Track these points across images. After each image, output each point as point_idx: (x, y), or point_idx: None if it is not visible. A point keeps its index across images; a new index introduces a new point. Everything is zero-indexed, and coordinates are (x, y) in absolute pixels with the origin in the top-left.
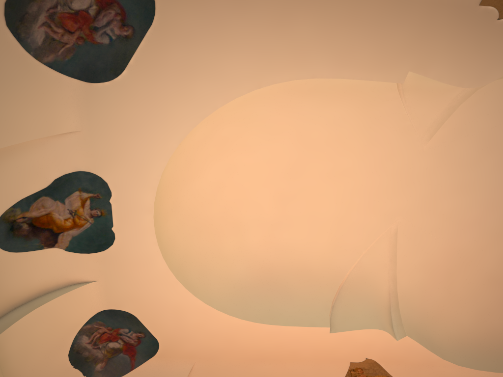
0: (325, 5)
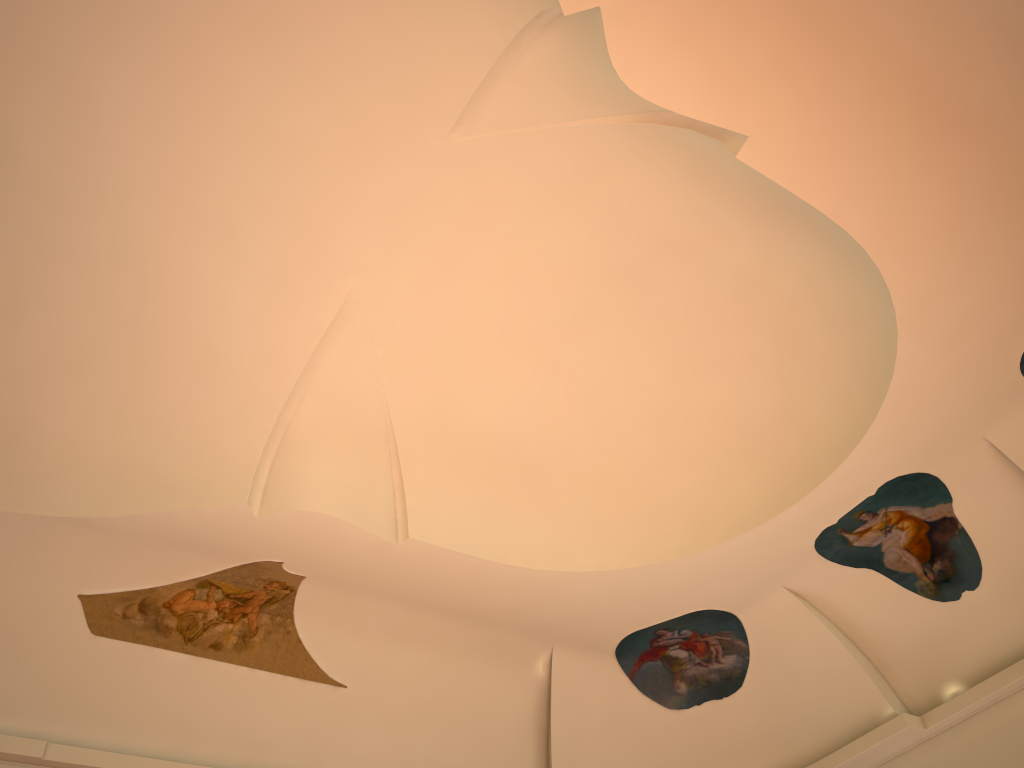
0: (471, 609)
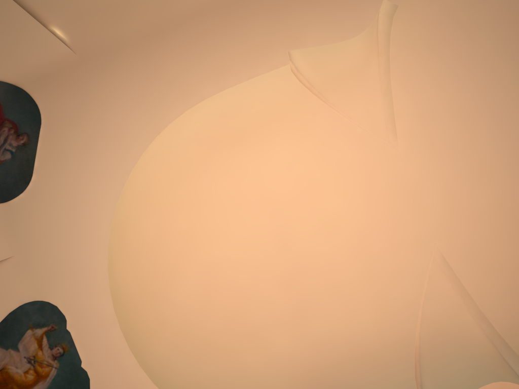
0: (177, 37)
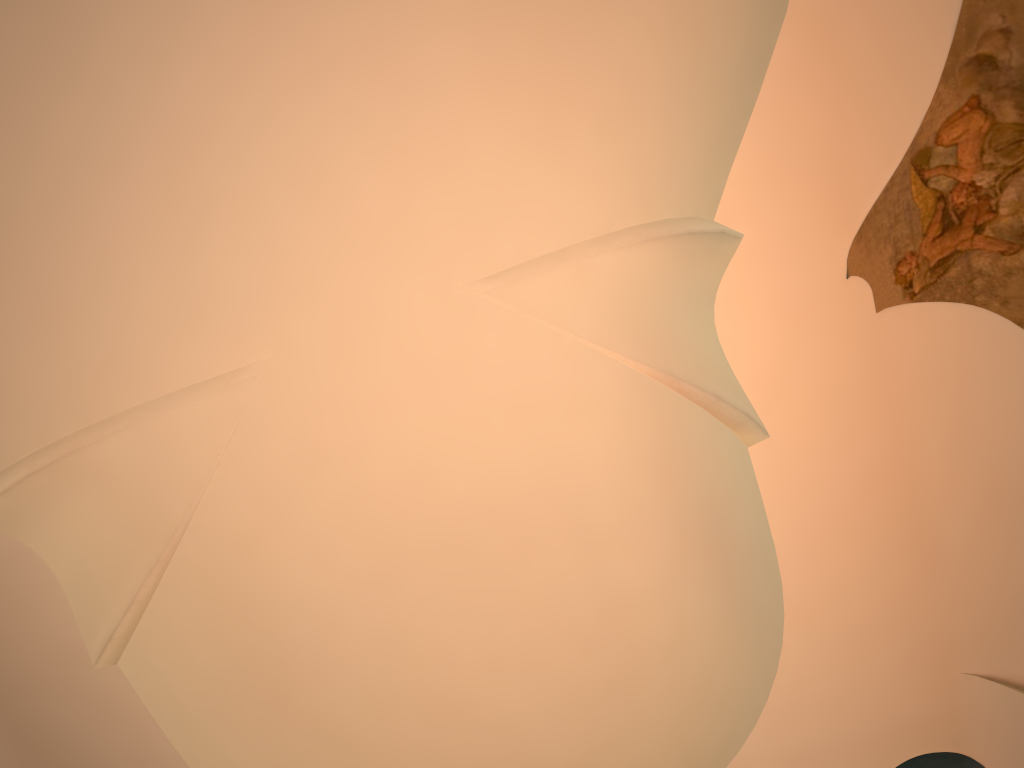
0: None
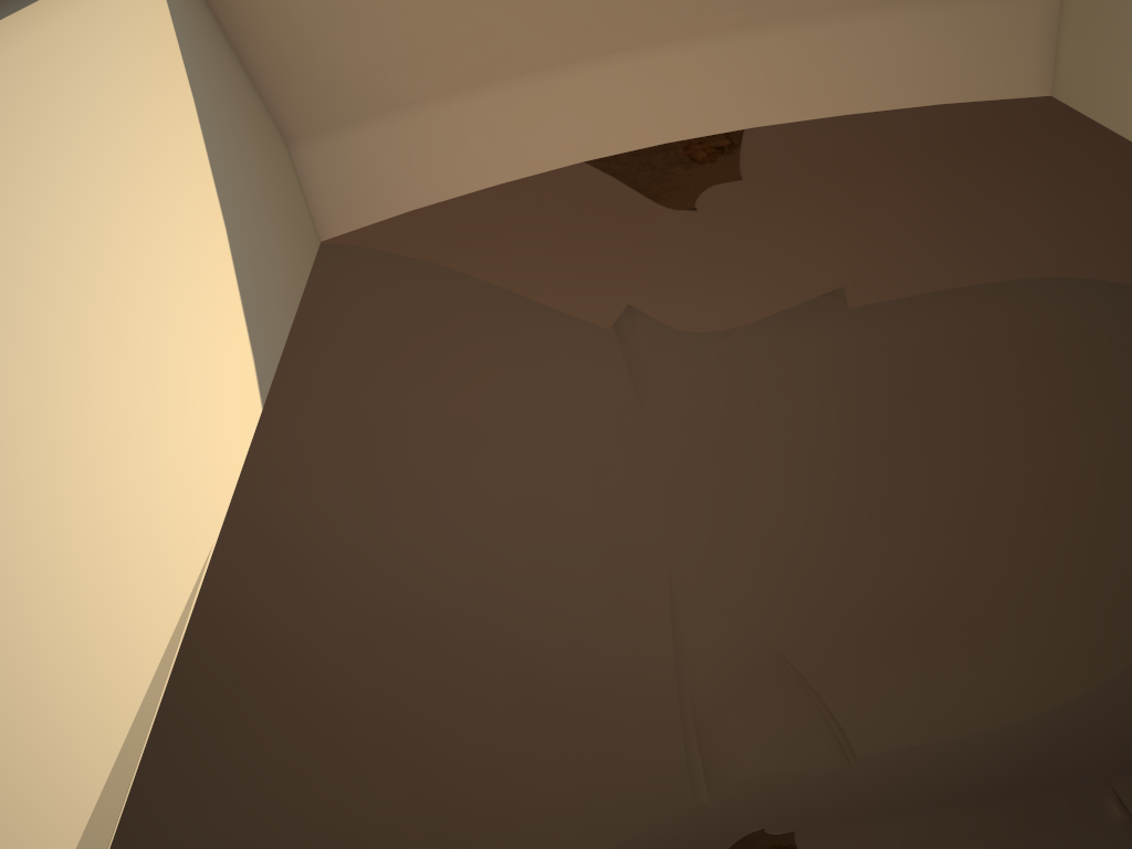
0: (981, 788)
